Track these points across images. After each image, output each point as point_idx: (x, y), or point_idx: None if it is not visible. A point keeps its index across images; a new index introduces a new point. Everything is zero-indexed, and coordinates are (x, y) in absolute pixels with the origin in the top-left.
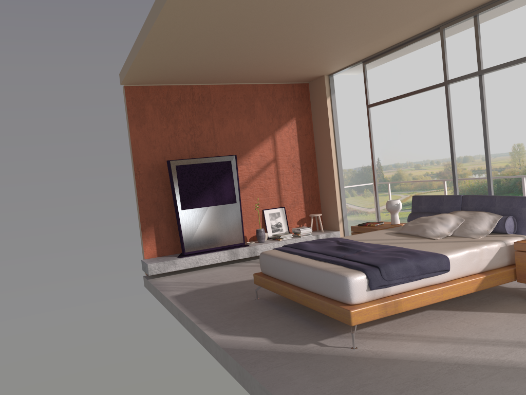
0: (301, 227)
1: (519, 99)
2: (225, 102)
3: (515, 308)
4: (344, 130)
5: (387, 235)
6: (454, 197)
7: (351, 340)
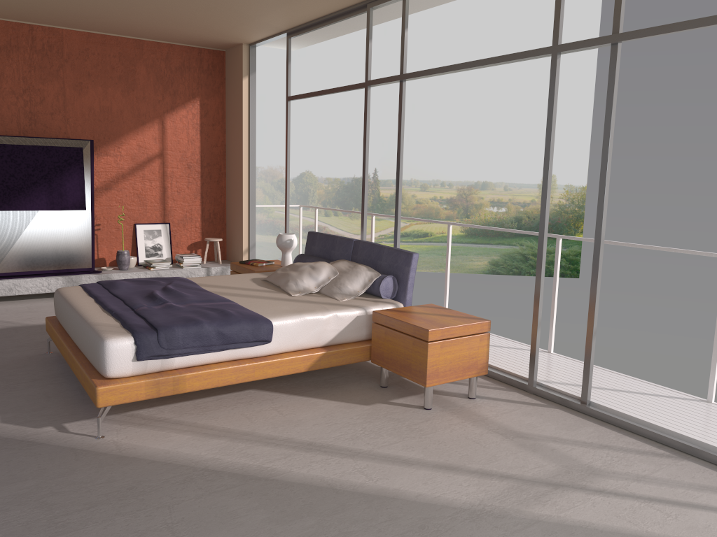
0: (190, 254)
1: (559, 117)
2: (87, 59)
3: (356, 396)
4: (336, 125)
5: (249, 282)
6: (347, 241)
7: (108, 426)
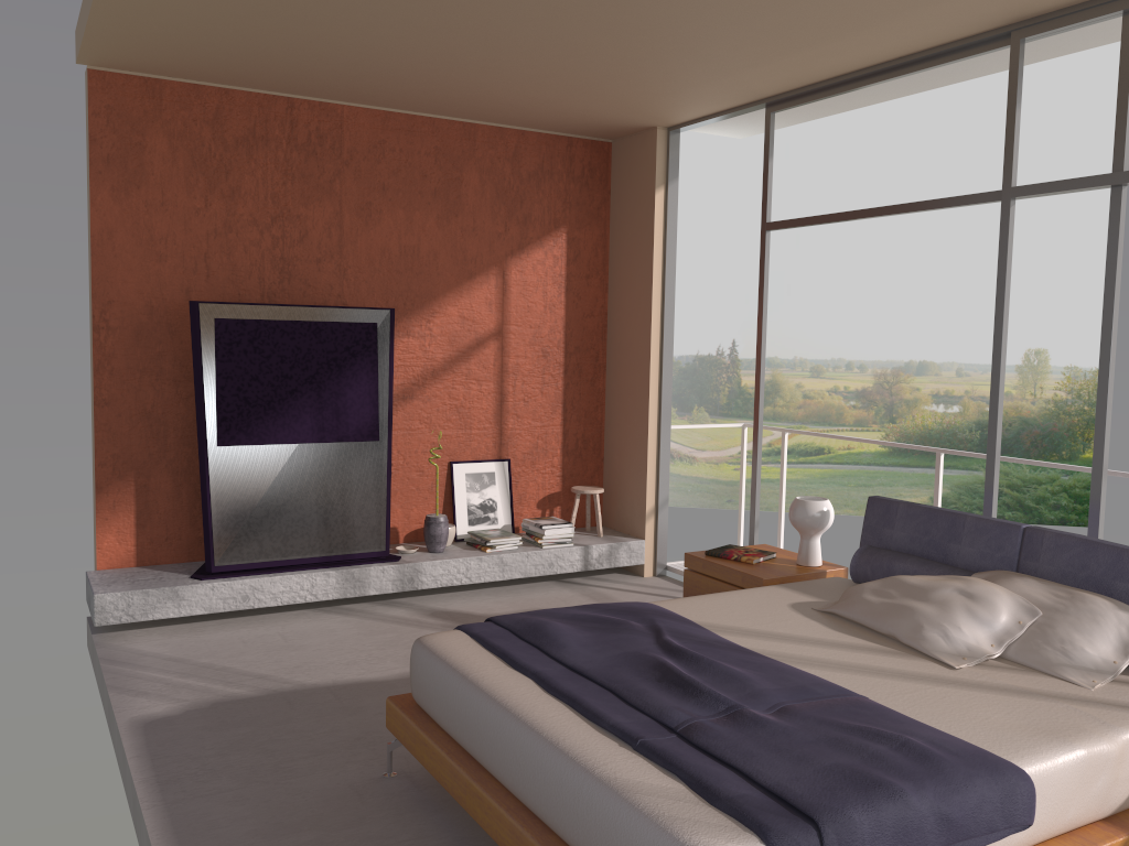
0: (548, 518)
1: (1053, 252)
2: (381, 160)
3: None
4: None
5: (798, 616)
6: (1000, 526)
7: None
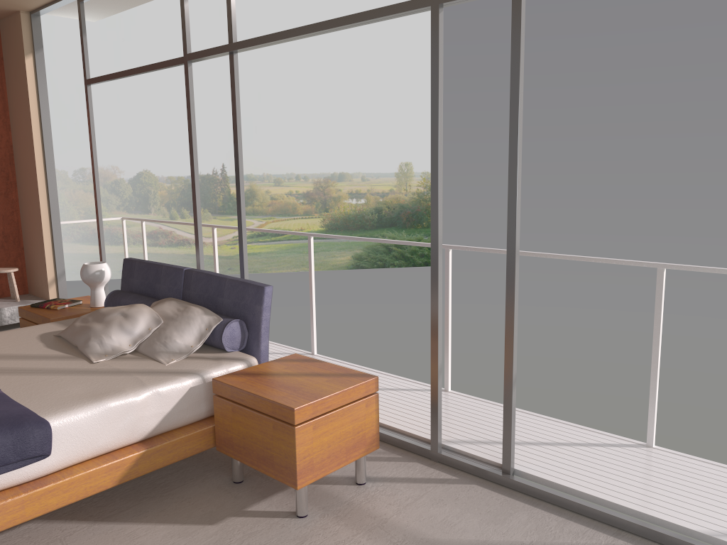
0: None
1: (411, 103)
2: None
3: (197, 507)
4: (174, 117)
5: (35, 341)
6: (176, 270)
7: None
